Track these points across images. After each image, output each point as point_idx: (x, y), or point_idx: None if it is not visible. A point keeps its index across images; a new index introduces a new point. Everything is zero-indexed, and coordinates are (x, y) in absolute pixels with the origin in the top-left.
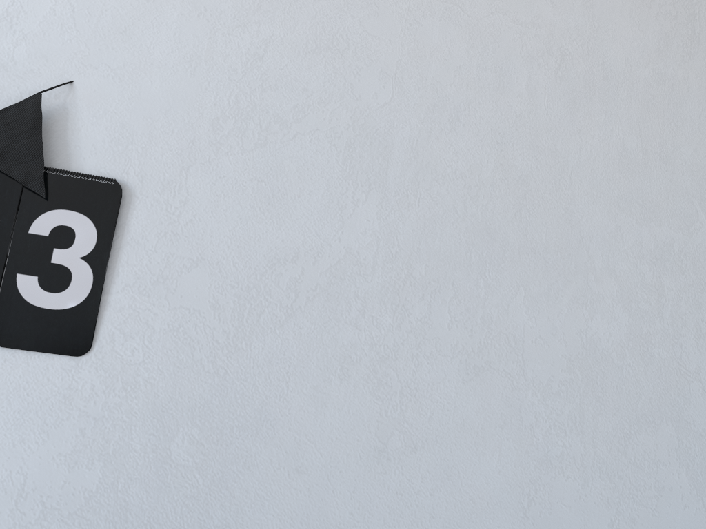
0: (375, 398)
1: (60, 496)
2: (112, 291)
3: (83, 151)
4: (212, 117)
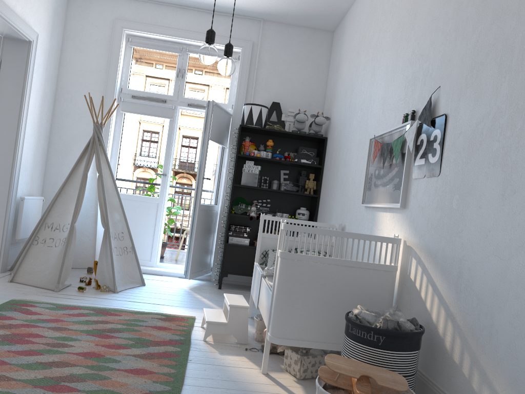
0: (502, 171)
1: (433, 221)
2: (444, 152)
3: (441, 108)
4: (465, 76)
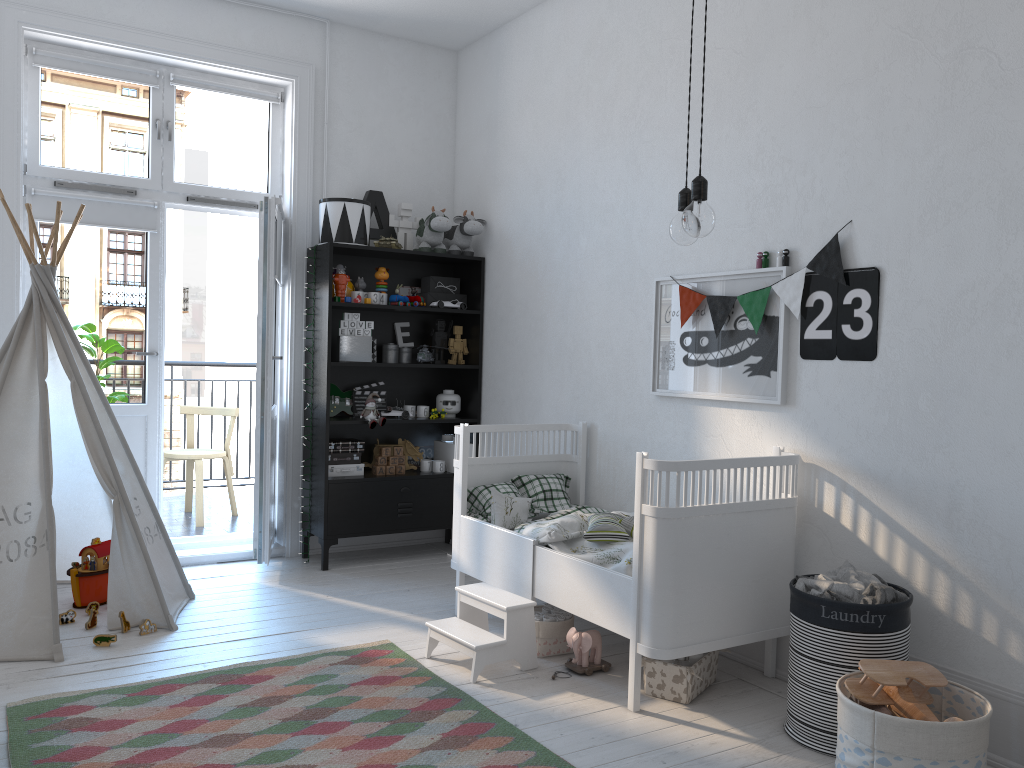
0: None
1: (872, 428)
2: (881, 326)
3: (860, 255)
4: (918, 216)
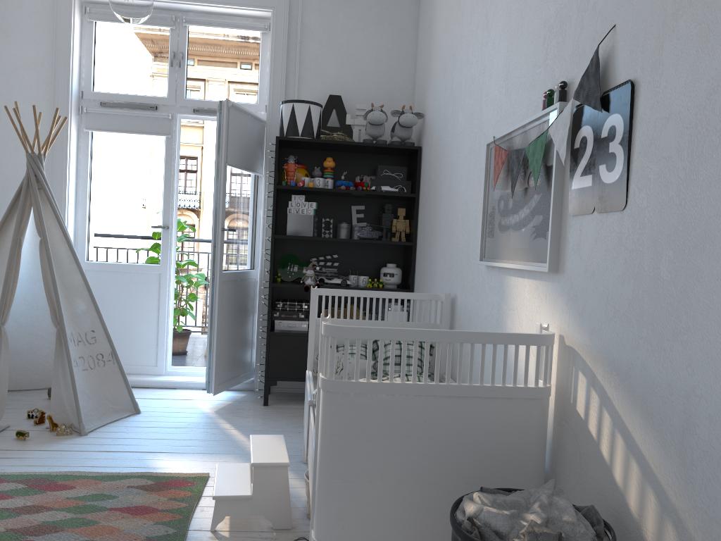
0: None
1: (619, 303)
2: (633, 160)
3: (620, 69)
4: None
